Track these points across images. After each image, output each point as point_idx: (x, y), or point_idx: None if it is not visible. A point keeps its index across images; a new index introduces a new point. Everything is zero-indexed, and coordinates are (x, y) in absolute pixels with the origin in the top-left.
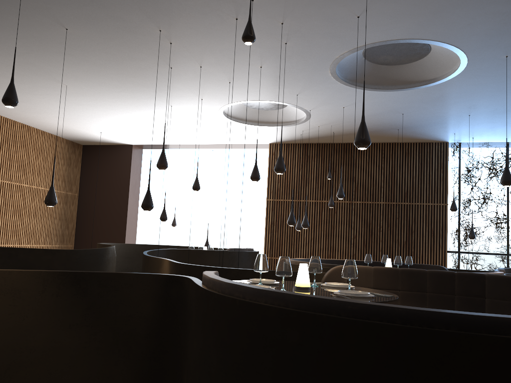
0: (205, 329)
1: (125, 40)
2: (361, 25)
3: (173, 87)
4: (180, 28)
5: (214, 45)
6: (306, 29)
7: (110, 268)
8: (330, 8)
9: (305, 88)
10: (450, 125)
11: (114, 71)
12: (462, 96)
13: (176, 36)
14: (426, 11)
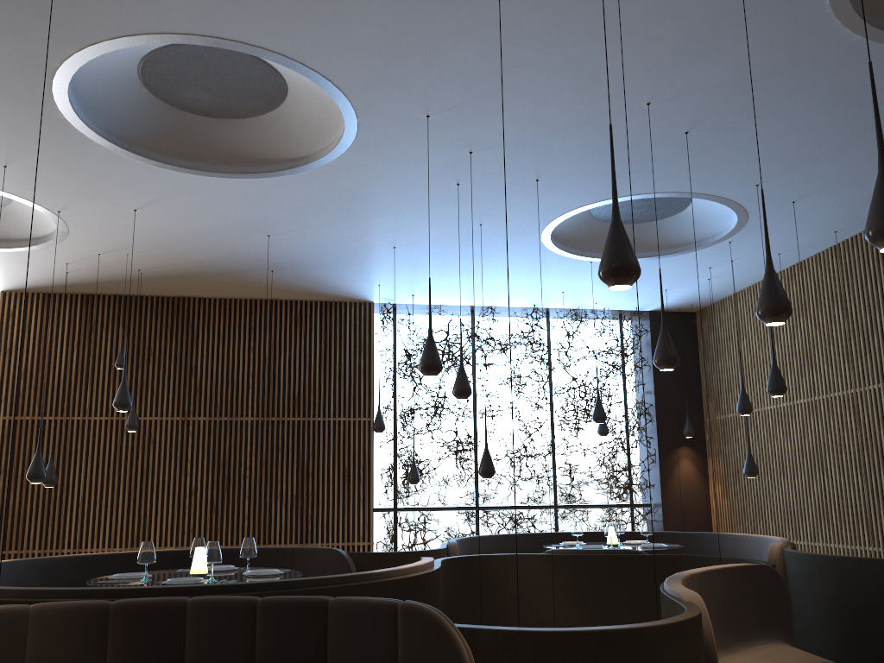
0: None
1: None
2: None
3: None
4: None
5: None
6: None
7: None
8: None
9: (17, 148)
10: (366, 266)
11: None
12: (371, 204)
13: None
14: None
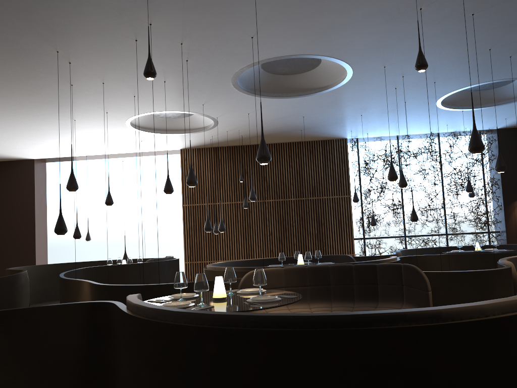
0: (134, 351)
1: (20, 61)
2: (255, 44)
3: (75, 102)
4: (79, 49)
5: (115, 63)
6: (205, 48)
7: (23, 294)
8: (225, 30)
9: (210, 98)
10: (346, 124)
11: (8, 89)
12: (353, 100)
13: (75, 56)
14: (312, 32)
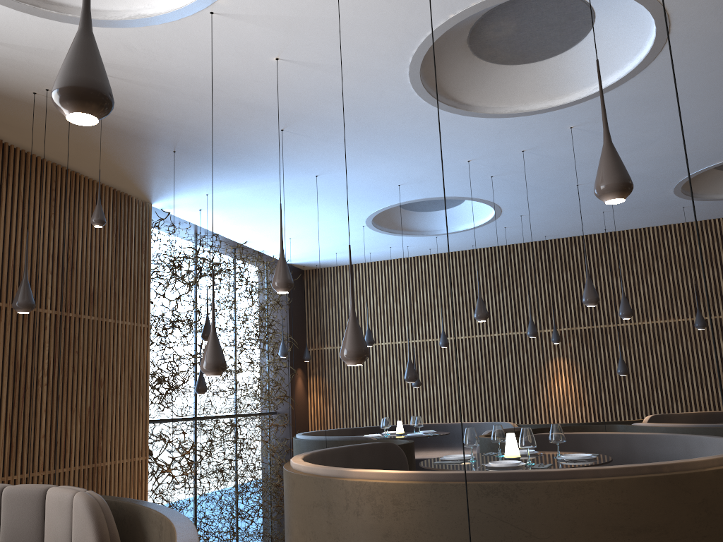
0: None
1: None
2: None
3: None
4: None
5: None
6: None
7: None
8: None
9: None
10: (251, 179)
11: None
12: (404, 148)
13: None
14: None
